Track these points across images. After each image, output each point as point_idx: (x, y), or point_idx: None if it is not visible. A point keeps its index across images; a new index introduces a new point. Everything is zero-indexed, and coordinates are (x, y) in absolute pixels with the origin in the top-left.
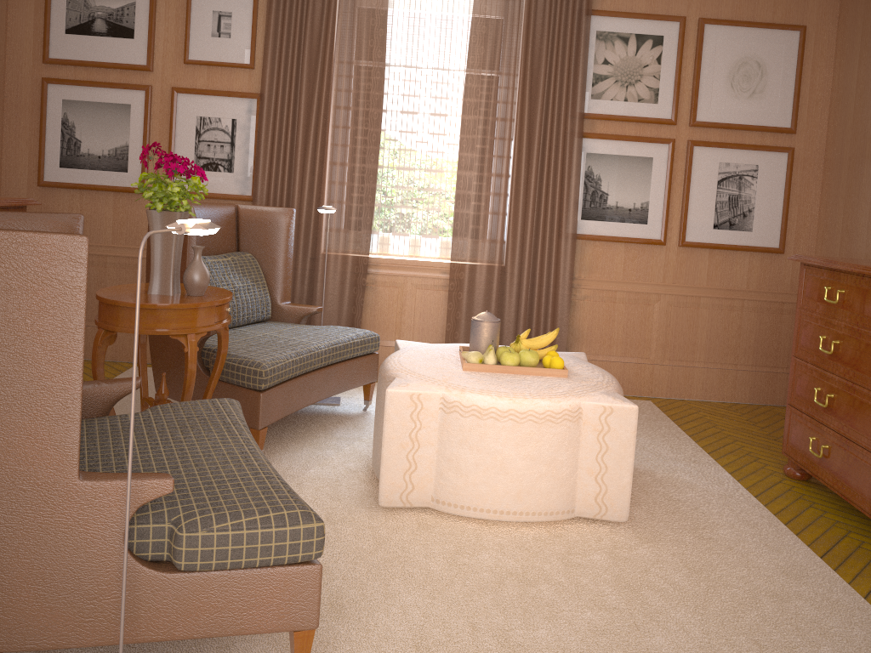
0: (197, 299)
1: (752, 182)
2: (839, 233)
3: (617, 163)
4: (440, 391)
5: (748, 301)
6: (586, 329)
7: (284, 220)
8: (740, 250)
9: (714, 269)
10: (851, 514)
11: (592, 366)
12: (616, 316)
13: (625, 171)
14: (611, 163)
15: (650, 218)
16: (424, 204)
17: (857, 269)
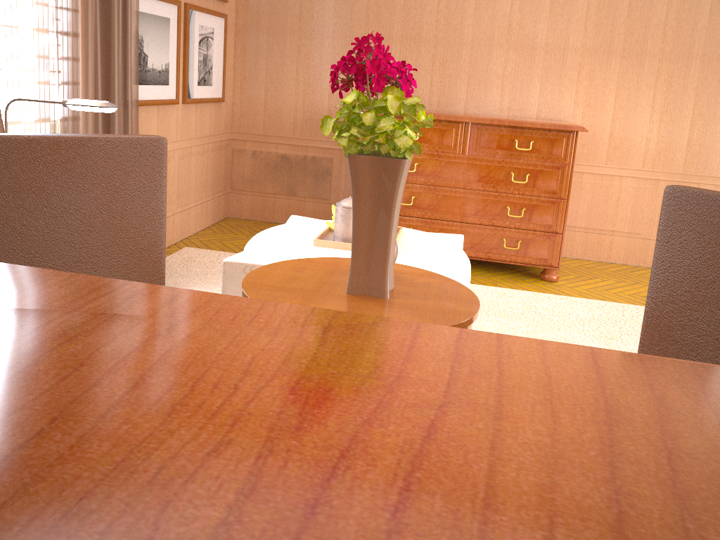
0: (419, 275)
1: (213, 43)
2: (263, 84)
3: (153, 23)
4: (449, 275)
5: (210, 144)
6: None
7: (2, 131)
8: (209, 102)
9: (198, 121)
10: None
11: None
12: None
13: (157, 32)
14: (150, 23)
15: (171, 79)
16: (3, 76)
17: (441, 117)
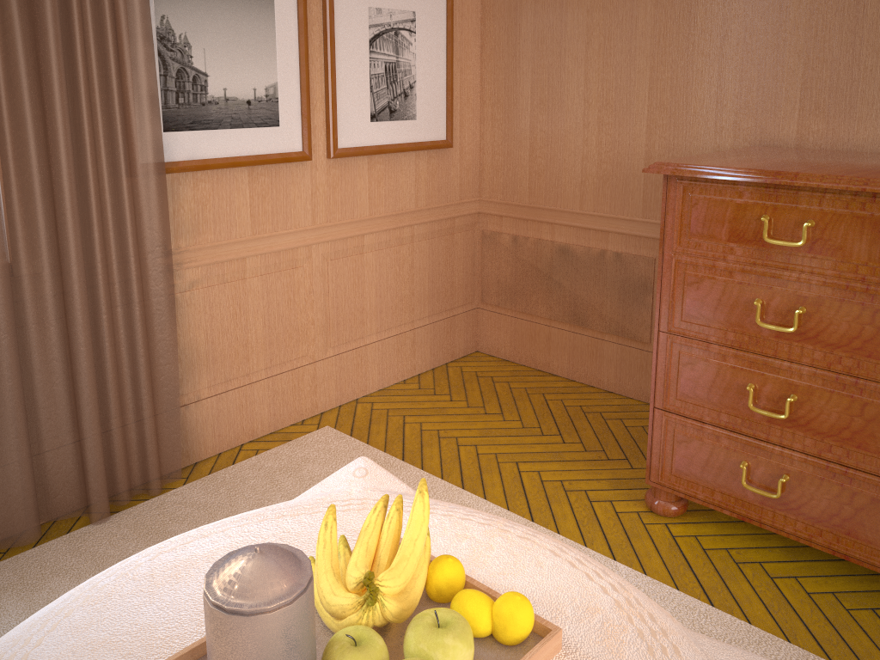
0: None
1: (411, 40)
2: (528, 110)
3: (216, 10)
4: None
5: (418, 226)
6: (204, 342)
7: None
8: (407, 151)
9: (377, 187)
10: (813, 561)
11: (479, 521)
12: (250, 303)
13: (233, 25)
14: (206, 10)
15: (283, 114)
16: None
17: (875, 185)
